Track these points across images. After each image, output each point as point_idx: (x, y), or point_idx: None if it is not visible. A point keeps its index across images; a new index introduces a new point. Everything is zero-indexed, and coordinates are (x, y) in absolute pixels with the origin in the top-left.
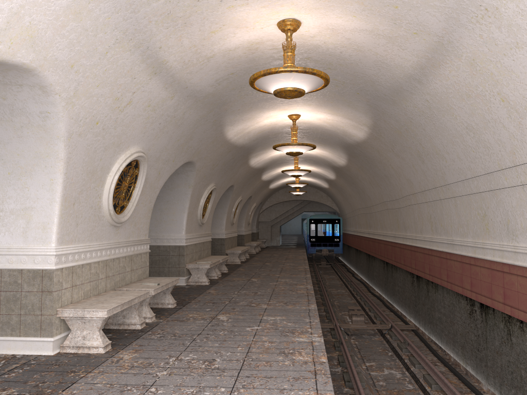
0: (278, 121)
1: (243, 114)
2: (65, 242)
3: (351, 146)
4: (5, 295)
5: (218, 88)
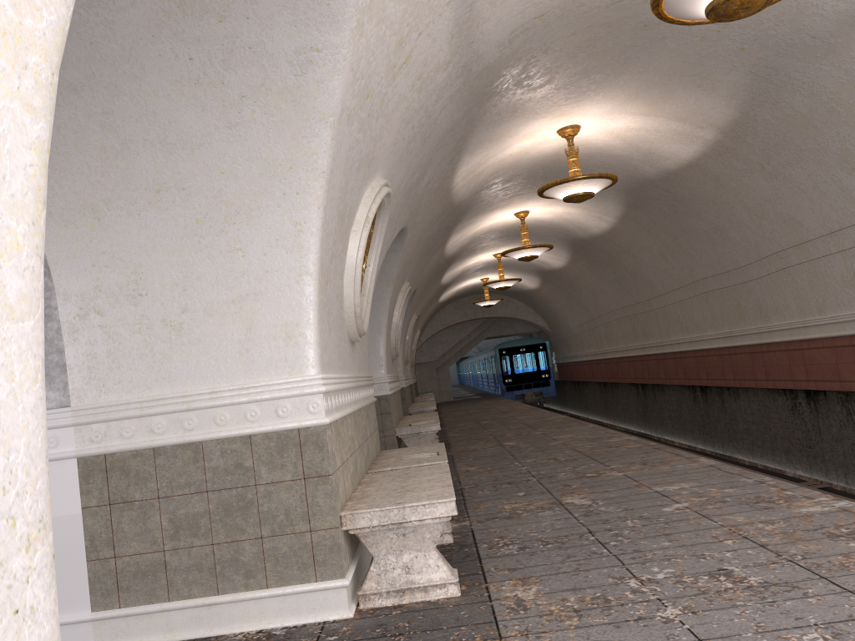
0: (534, 145)
1: (497, 127)
2: (325, 367)
3: (646, 184)
4: (220, 499)
5: (503, 55)
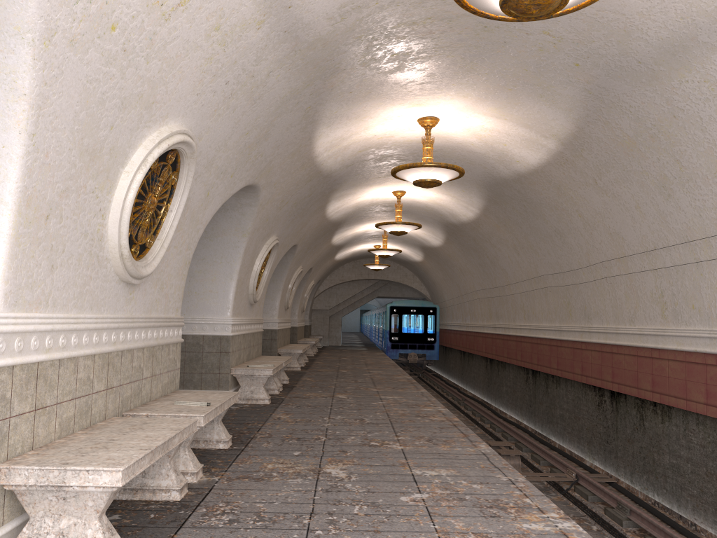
0: (397, 129)
1: (352, 105)
2: (23, 305)
3: (502, 183)
4: None
5: (338, 30)
